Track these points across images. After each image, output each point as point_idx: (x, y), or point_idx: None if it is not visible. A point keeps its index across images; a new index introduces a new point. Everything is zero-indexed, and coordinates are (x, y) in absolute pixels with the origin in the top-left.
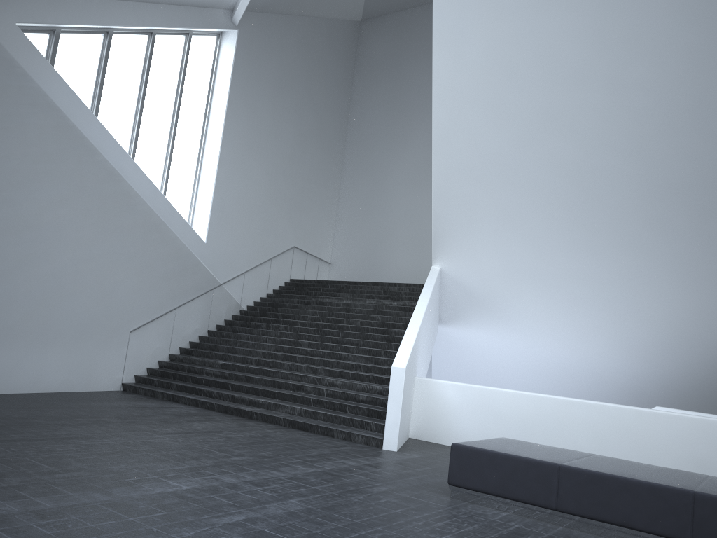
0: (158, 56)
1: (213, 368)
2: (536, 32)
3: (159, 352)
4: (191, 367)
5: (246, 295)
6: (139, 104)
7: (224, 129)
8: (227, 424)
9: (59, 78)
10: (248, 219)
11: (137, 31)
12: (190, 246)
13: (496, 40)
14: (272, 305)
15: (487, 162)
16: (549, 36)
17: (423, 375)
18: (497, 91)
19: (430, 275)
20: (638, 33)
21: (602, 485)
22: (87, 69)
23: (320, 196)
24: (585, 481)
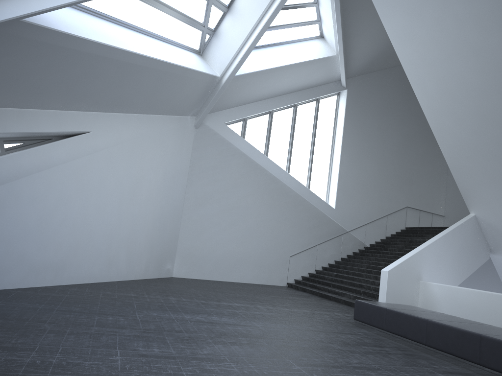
0: (300, 115)
1: (332, 276)
2: (452, 72)
3: (308, 268)
4: (320, 275)
5: (368, 238)
6: (290, 142)
7: (342, 145)
8: (309, 299)
9: (244, 140)
10: (365, 193)
11: (286, 107)
12: (324, 211)
13: (437, 80)
14: (384, 243)
15: (466, 146)
16: (459, 73)
17: (449, 284)
18: (451, 106)
19: (462, 220)
20: (499, 64)
21: (399, 317)
22: (261, 132)
23: (428, 172)
24: (394, 316)
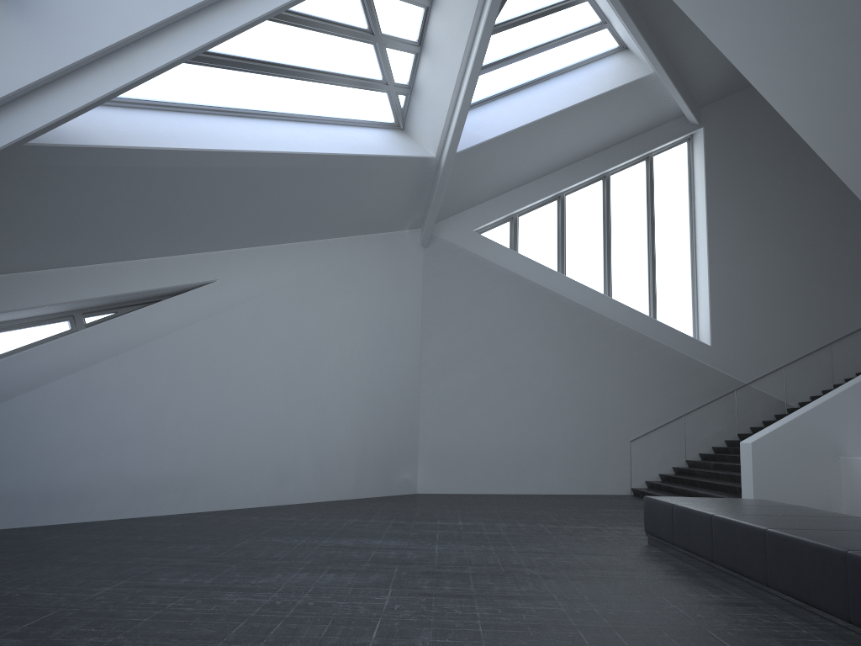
0: (618, 191)
1: (710, 469)
2: (809, 53)
3: (671, 459)
4: (687, 470)
5: (794, 391)
6: (605, 241)
7: (708, 229)
8: (637, 510)
9: (513, 252)
10: (773, 308)
11: (589, 182)
12: (688, 352)
13: (793, 73)
14: None
15: None
16: (819, 52)
17: None
18: (836, 115)
19: None
20: None
21: (685, 518)
22: (548, 233)
23: None
24: (680, 516)
